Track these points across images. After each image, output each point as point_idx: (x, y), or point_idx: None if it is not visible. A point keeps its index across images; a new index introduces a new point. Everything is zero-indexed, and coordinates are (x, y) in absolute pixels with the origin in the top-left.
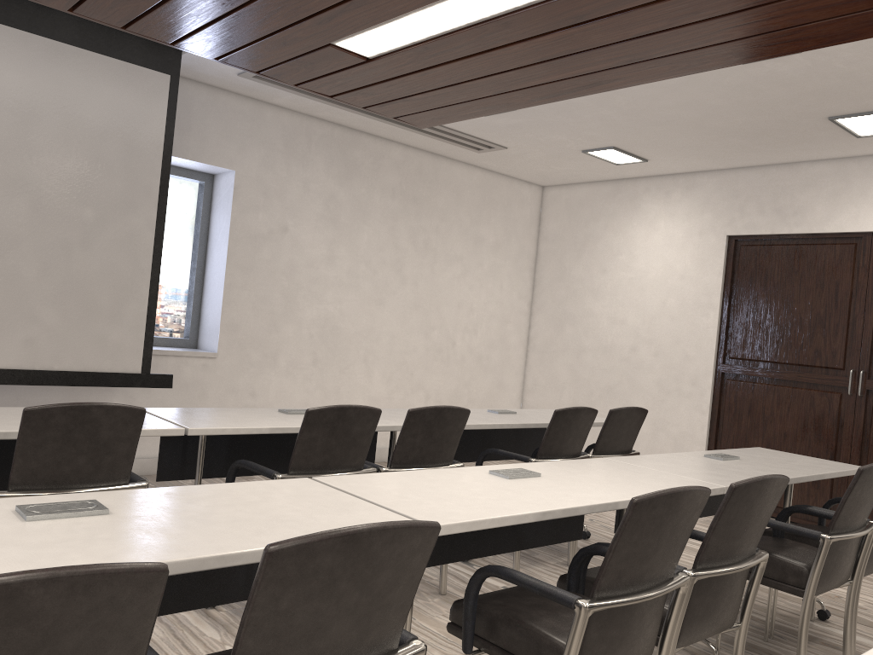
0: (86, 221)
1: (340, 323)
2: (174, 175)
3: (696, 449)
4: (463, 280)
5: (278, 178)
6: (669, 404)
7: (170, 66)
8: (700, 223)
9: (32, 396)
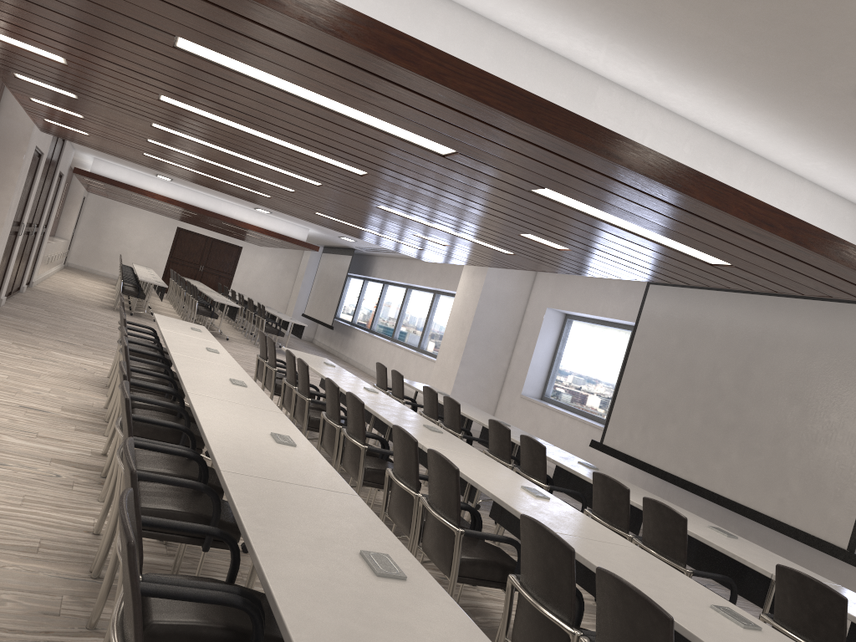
0: (831, 423)
1: None
2: None
3: None
4: None
5: None
6: None
7: None
8: None
9: (838, 565)
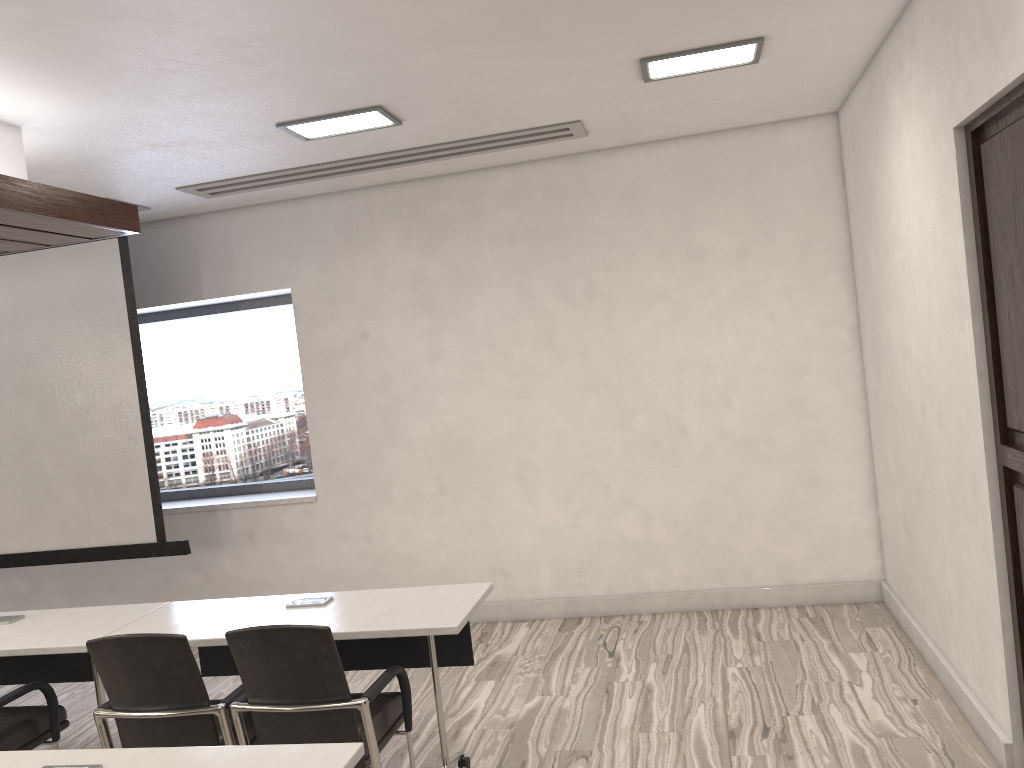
0: (80, 405)
1: (468, 434)
2: (273, 306)
3: (996, 649)
4: (678, 326)
5: (342, 278)
6: (962, 535)
7: None
8: (930, 114)
9: (156, 559)
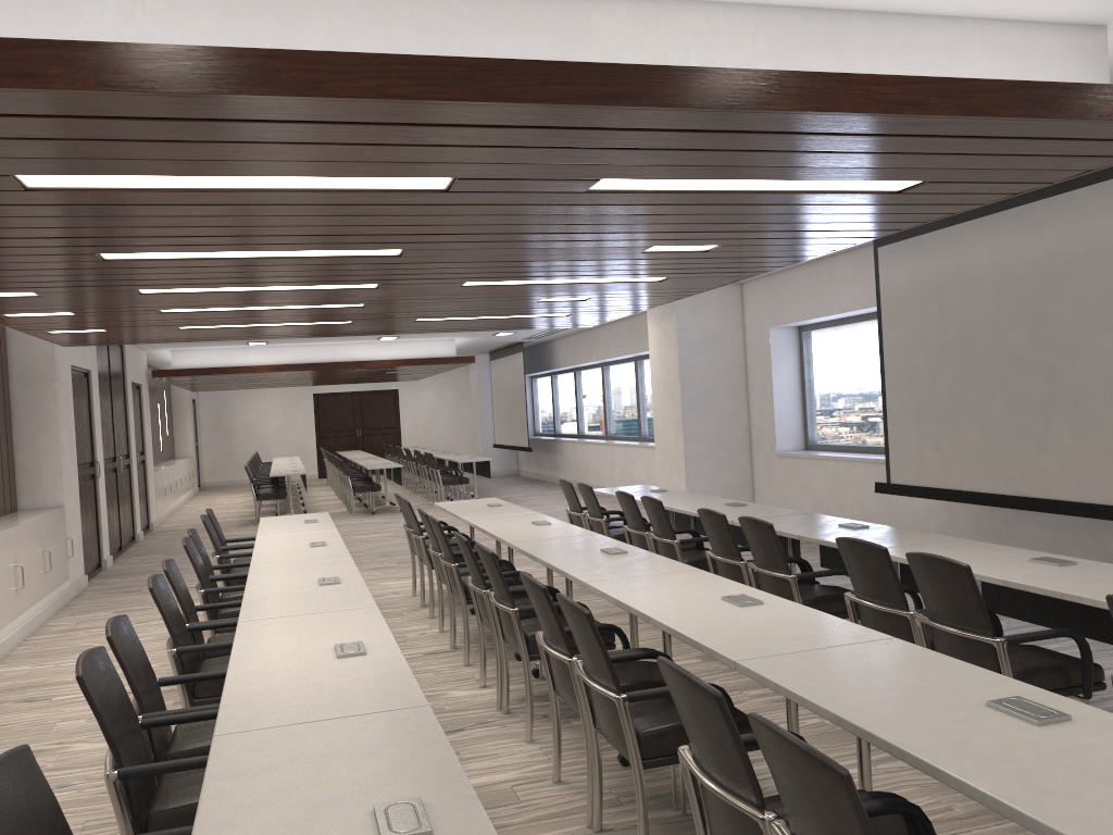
0: None
1: None
2: None
3: None
4: None
5: None
6: None
7: None
8: None
9: None
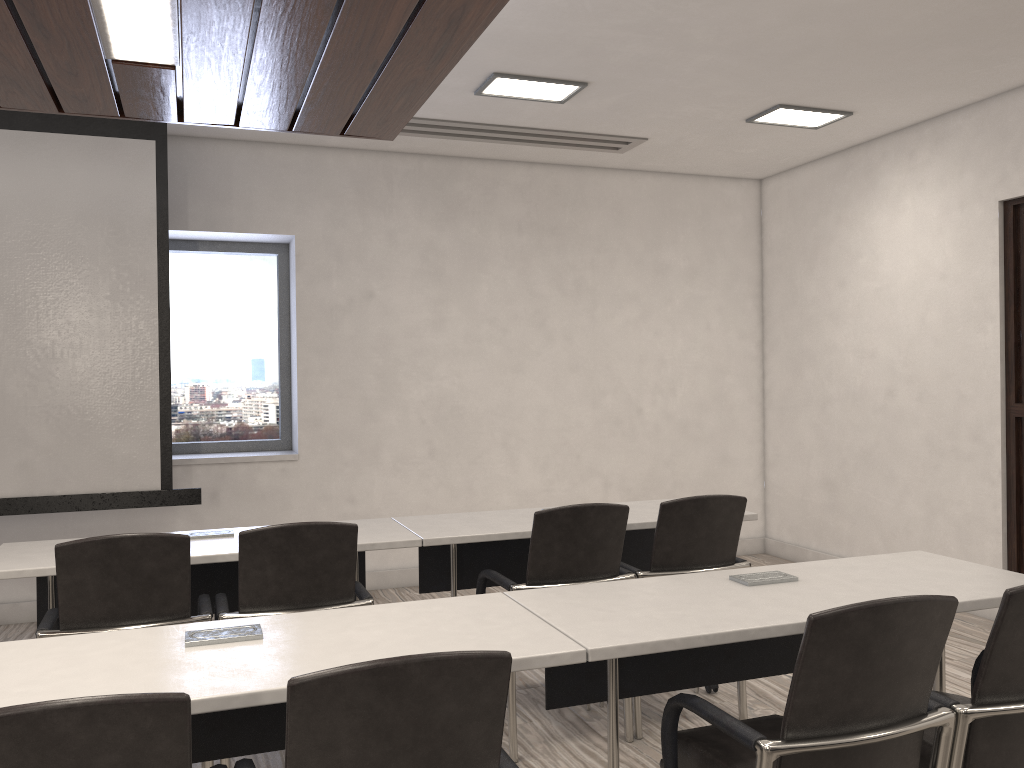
0: (74, 323)
1: (462, 401)
2: (239, 252)
3: (989, 541)
4: (643, 324)
5: (352, 235)
6: (945, 472)
7: (153, 130)
8: (959, 190)
9: (82, 521)
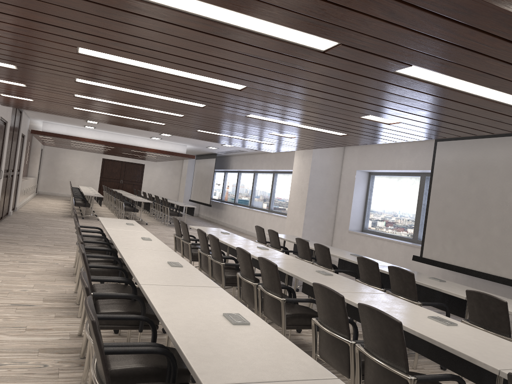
0: None
1: None
2: None
3: None
4: None
5: None
6: None
7: None
8: None
9: None
